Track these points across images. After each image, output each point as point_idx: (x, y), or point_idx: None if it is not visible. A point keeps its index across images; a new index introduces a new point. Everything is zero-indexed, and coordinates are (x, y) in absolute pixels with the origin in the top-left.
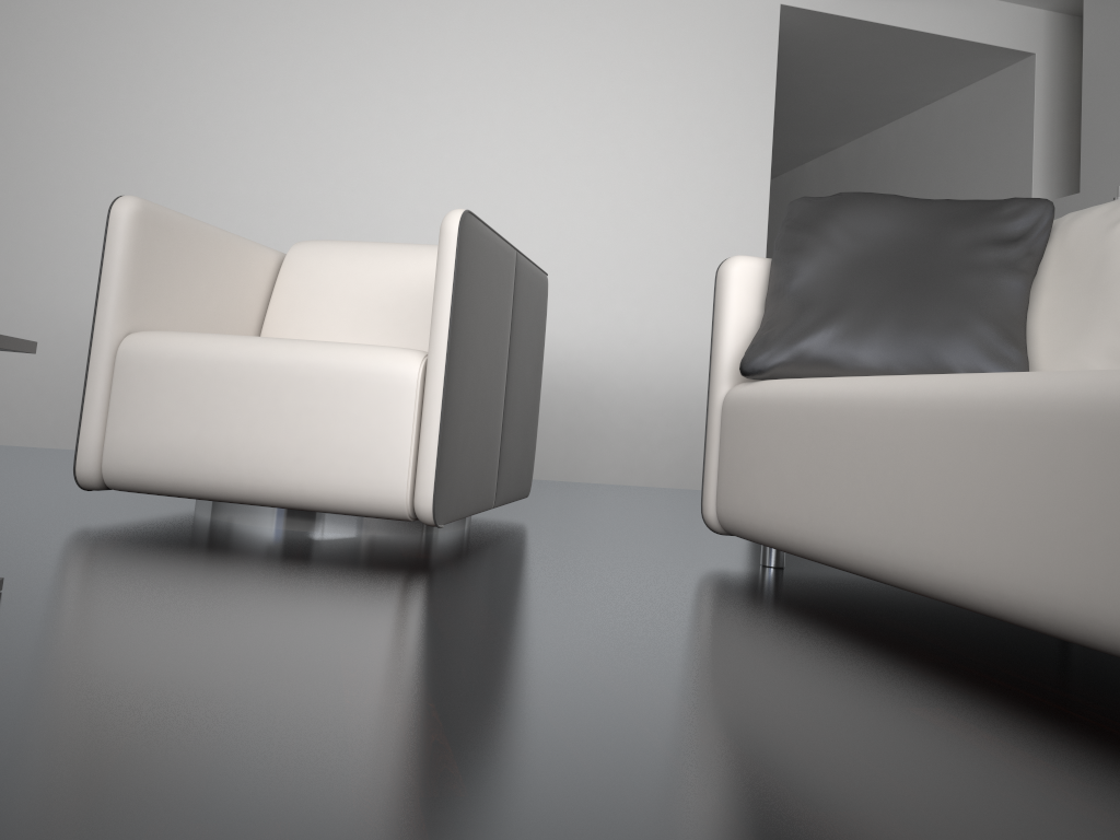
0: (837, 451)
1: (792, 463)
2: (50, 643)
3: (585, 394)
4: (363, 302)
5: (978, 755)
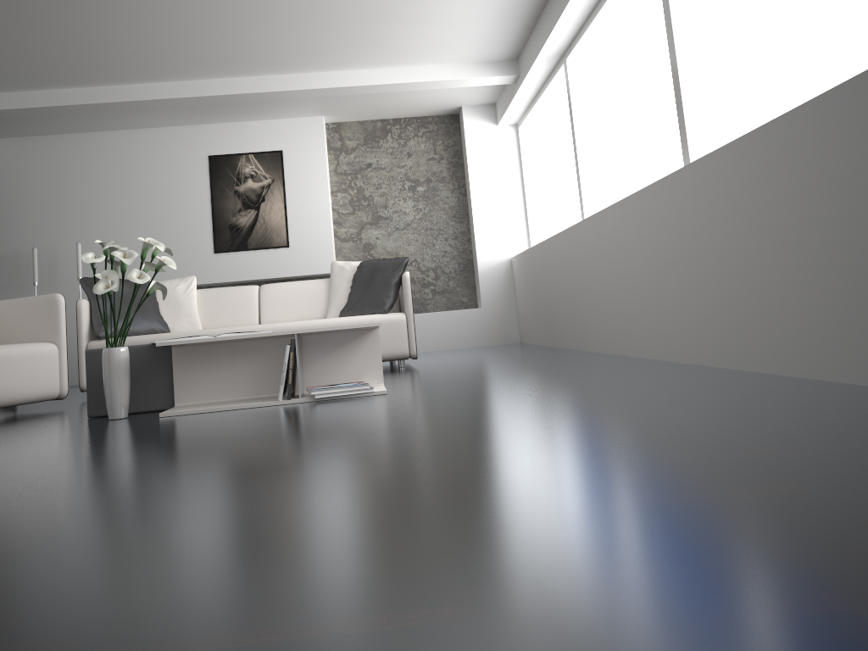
0: None
1: None
2: None
3: None
4: None
5: None
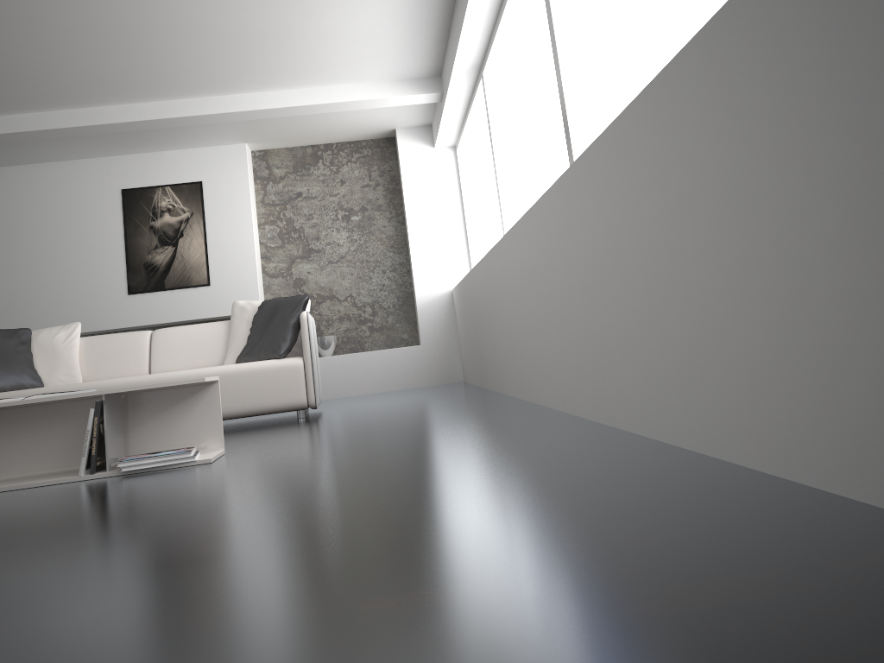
0: None
1: None
2: None
3: None
4: None
5: None
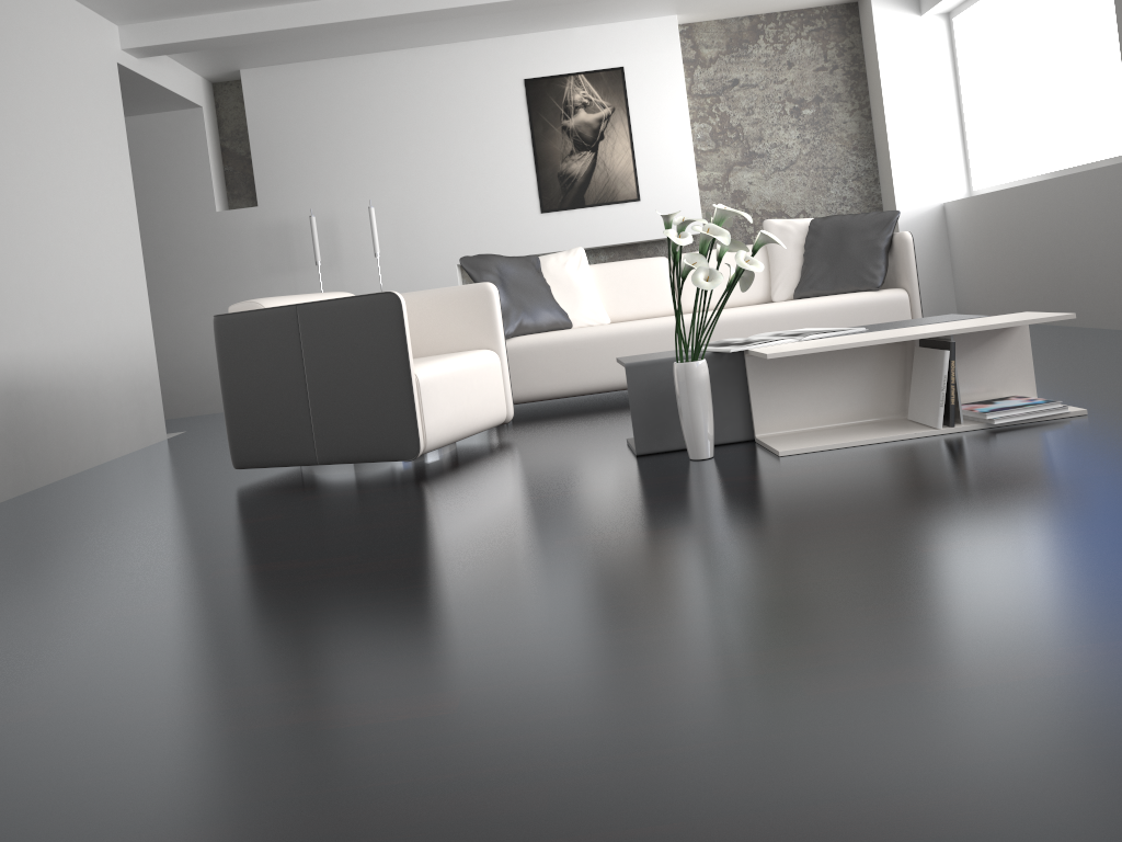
0: (584, 355)
1: (556, 365)
2: None
3: (96, 391)
4: None
5: None
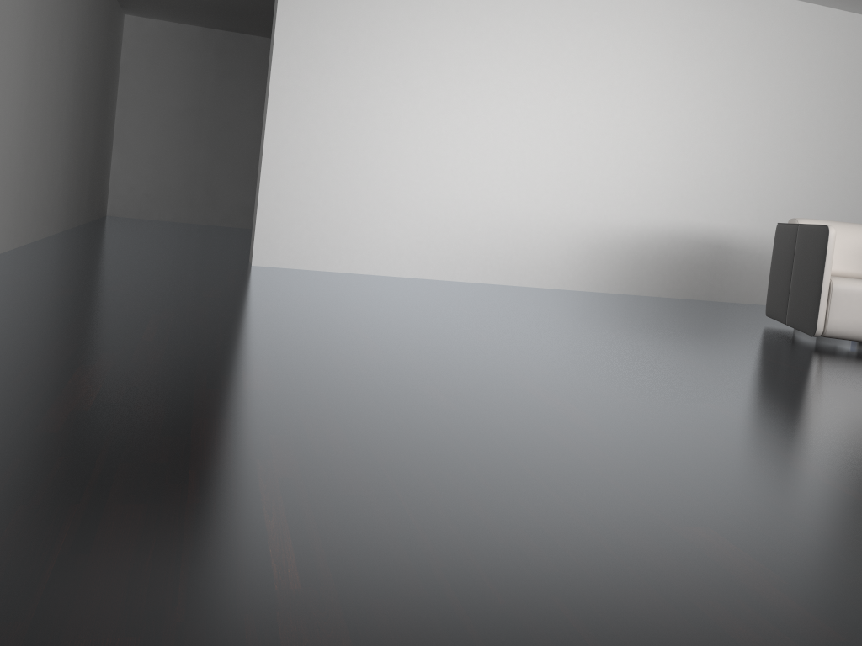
0: None
1: None
2: None
3: None
4: (844, 252)
5: None
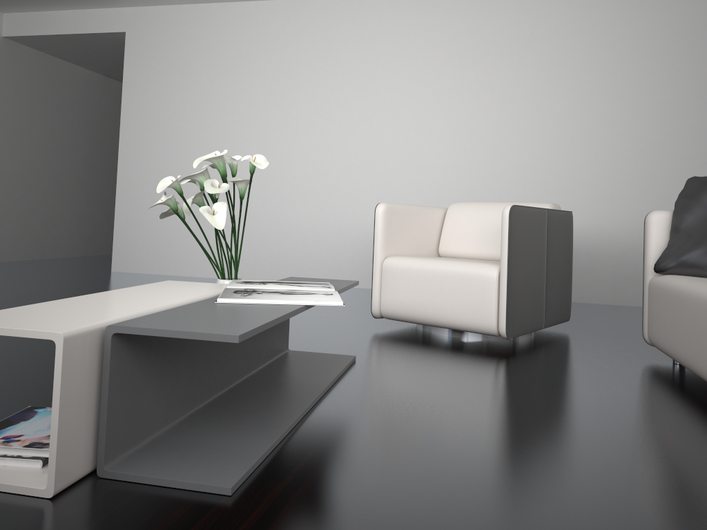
0: (680, 316)
1: (668, 318)
2: (371, 378)
3: (622, 256)
4: (481, 232)
5: (657, 439)
